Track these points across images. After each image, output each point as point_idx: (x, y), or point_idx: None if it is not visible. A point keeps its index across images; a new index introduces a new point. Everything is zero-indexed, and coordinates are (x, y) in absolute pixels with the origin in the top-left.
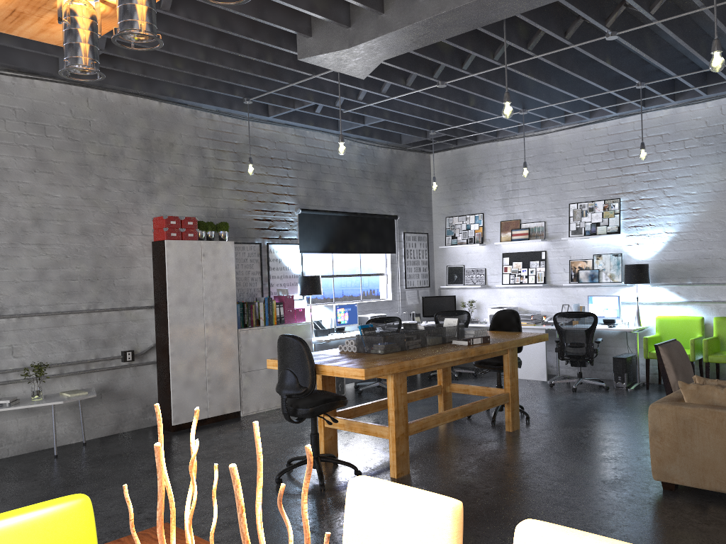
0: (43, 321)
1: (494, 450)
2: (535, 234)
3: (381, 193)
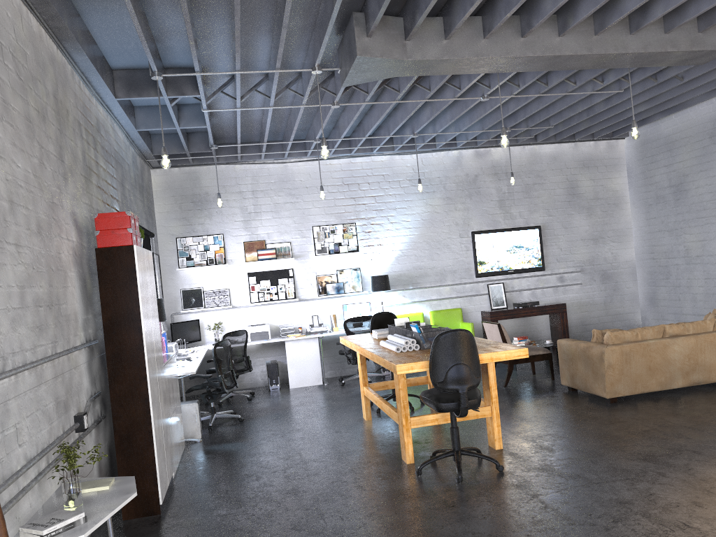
0: (30, 377)
1: (476, 419)
2: (282, 253)
3: (142, 206)
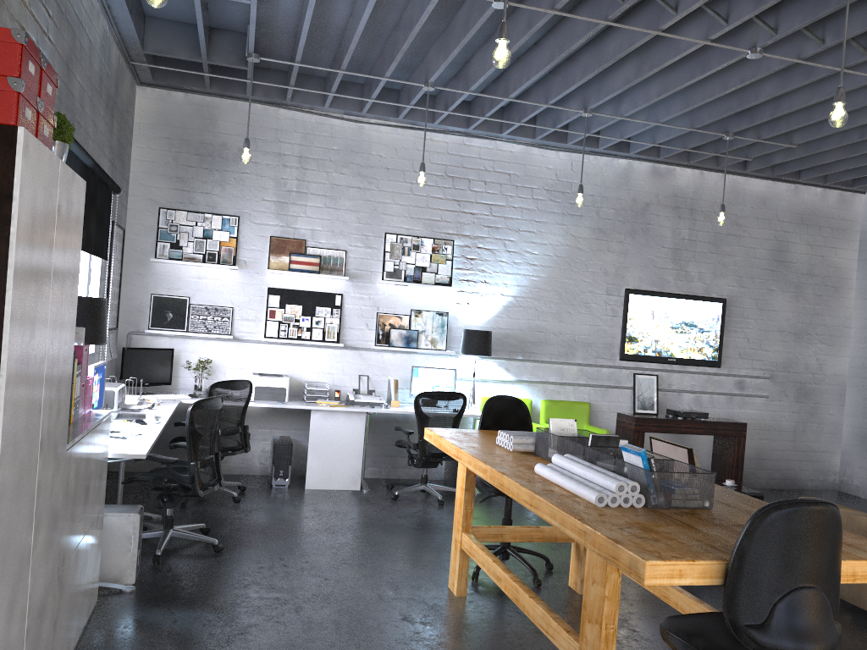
0: None
1: None
2: (330, 266)
3: (107, 134)
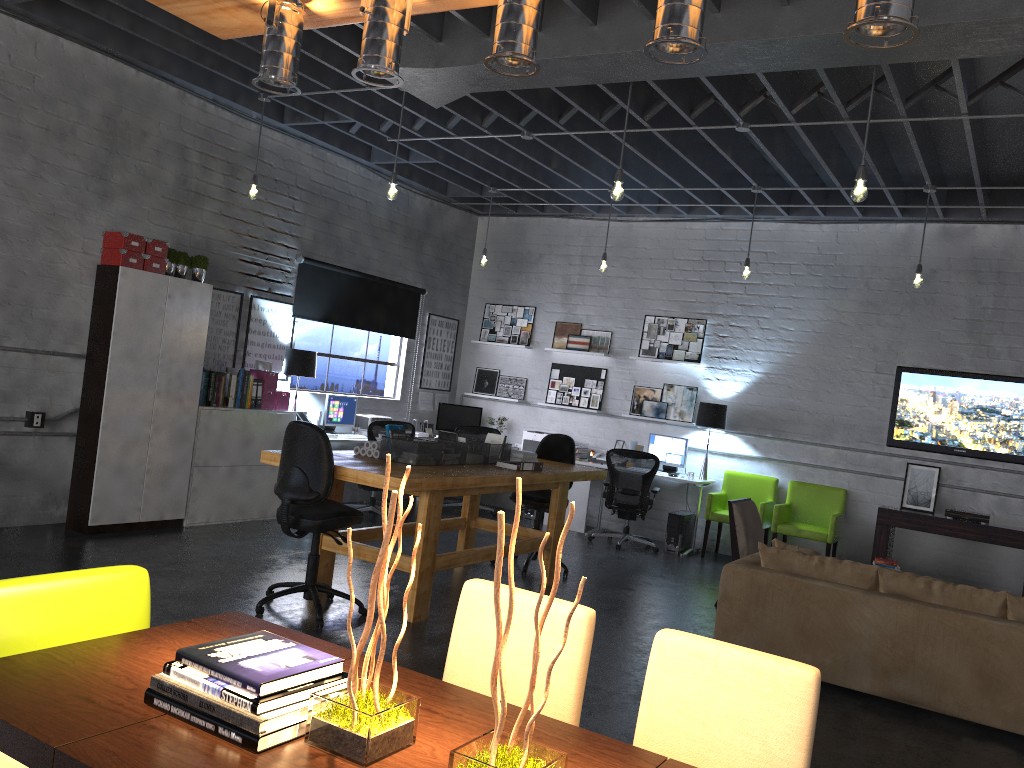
0: None
1: None
2: (598, 345)
3: (409, 255)
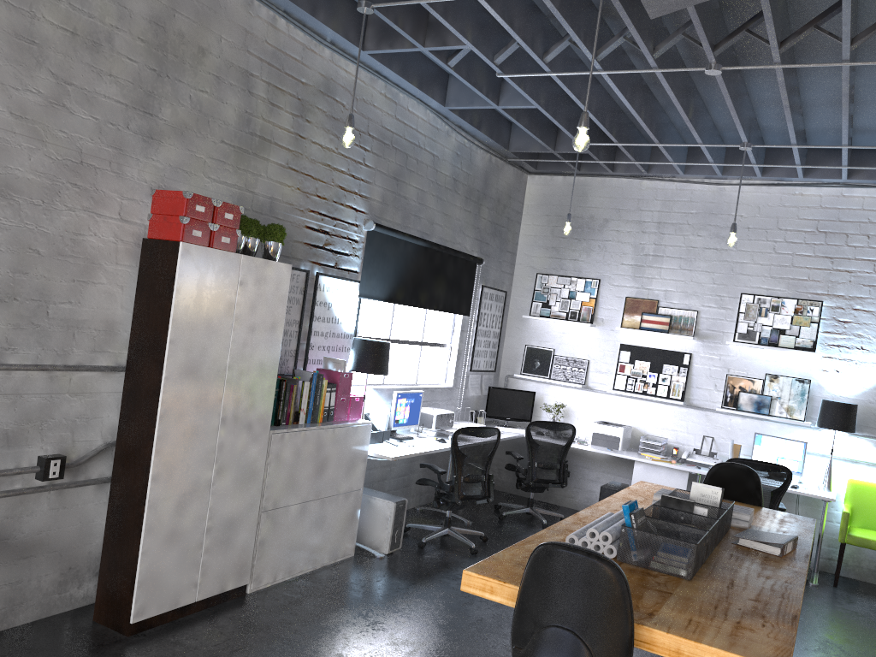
0: None
1: None
2: (680, 326)
3: (468, 219)
